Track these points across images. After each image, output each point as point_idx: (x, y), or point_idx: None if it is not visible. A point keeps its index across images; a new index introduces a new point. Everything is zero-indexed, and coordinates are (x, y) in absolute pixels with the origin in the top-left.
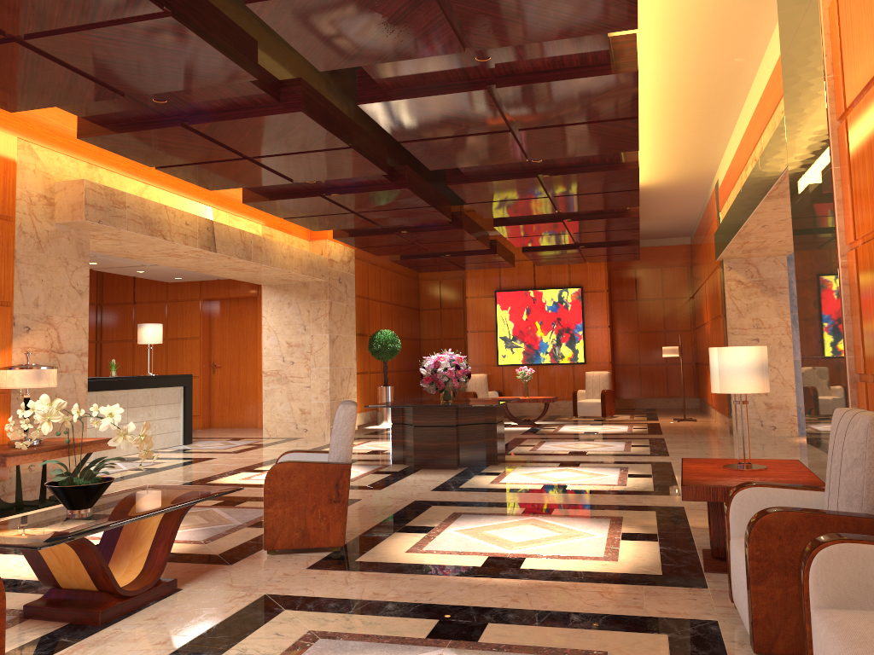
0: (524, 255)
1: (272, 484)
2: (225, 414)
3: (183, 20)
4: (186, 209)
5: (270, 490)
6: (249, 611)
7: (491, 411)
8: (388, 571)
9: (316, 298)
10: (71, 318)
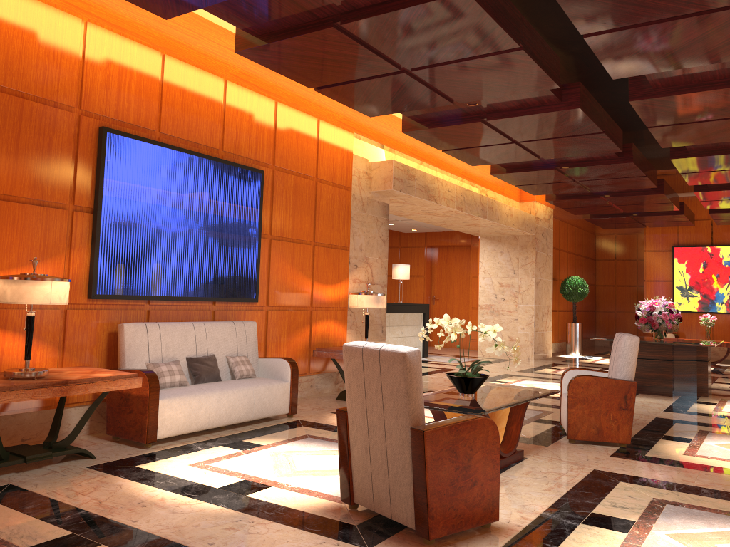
0: (702, 215)
1: (574, 391)
2: (441, 337)
3: (528, 51)
4: (443, 179)
5: (573, 395)
6: (593, 479)
7: (702, 350)
8: (681, 466)
9: (524, 249)
10: (378, 259)
